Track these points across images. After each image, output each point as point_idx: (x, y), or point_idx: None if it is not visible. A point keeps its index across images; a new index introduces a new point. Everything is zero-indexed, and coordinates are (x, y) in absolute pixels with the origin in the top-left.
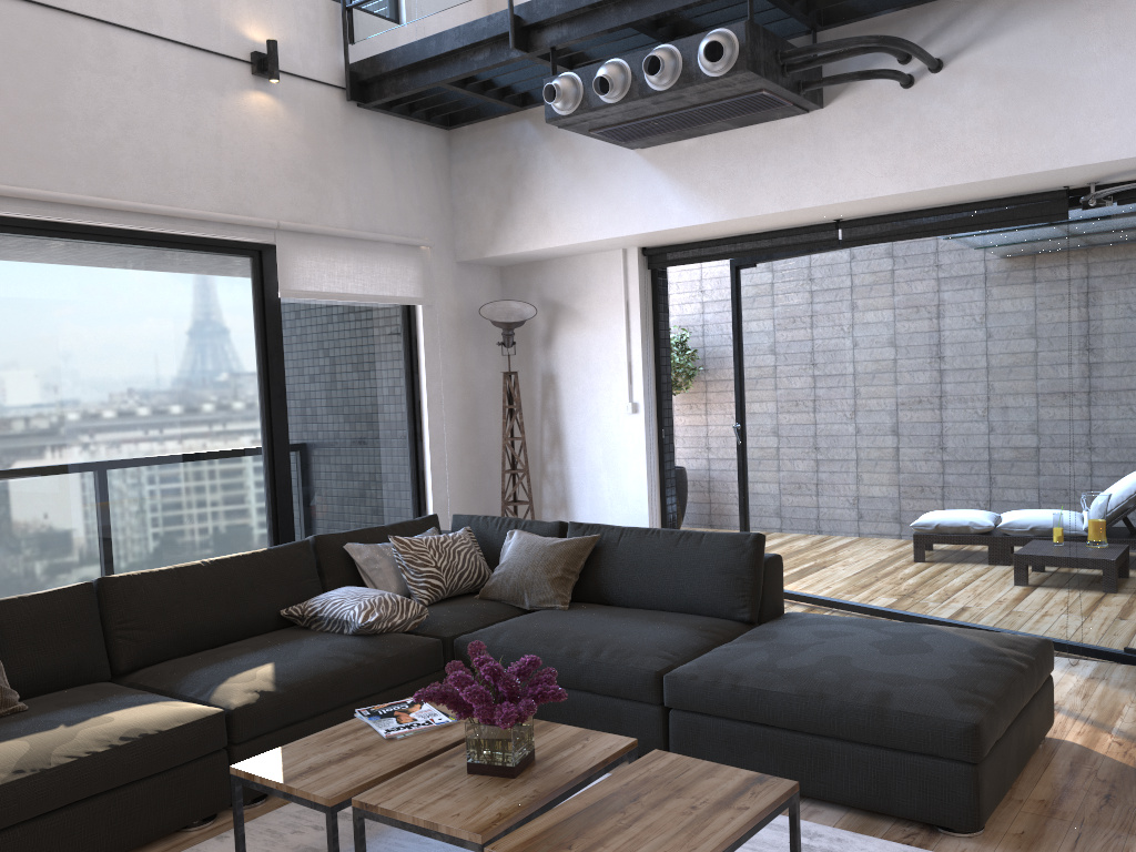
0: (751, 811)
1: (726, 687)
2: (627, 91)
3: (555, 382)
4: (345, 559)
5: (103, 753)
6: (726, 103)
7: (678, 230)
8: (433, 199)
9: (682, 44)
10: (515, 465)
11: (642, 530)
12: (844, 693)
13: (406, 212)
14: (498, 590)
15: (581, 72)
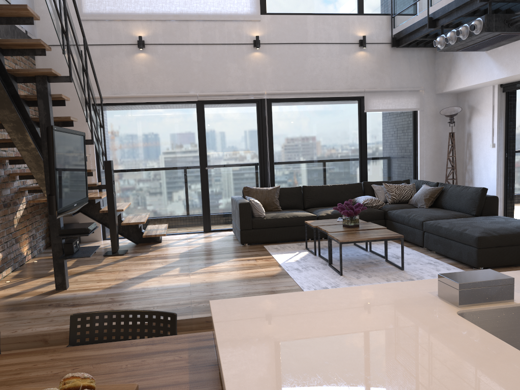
0: (383, 236)
1: (434, 225)
2: (455, 40)
3: (470, 135)
4: (371, 189)
5: (288, 218)
6: (493, 38)
7: (498, 79)
8: (426, 73)
9: (469, 24)
10: (453, 166)
11: (456, 186)
12: (457, 228)
13: (414, 79)
14: (412, 201)
15: (445, 34)
